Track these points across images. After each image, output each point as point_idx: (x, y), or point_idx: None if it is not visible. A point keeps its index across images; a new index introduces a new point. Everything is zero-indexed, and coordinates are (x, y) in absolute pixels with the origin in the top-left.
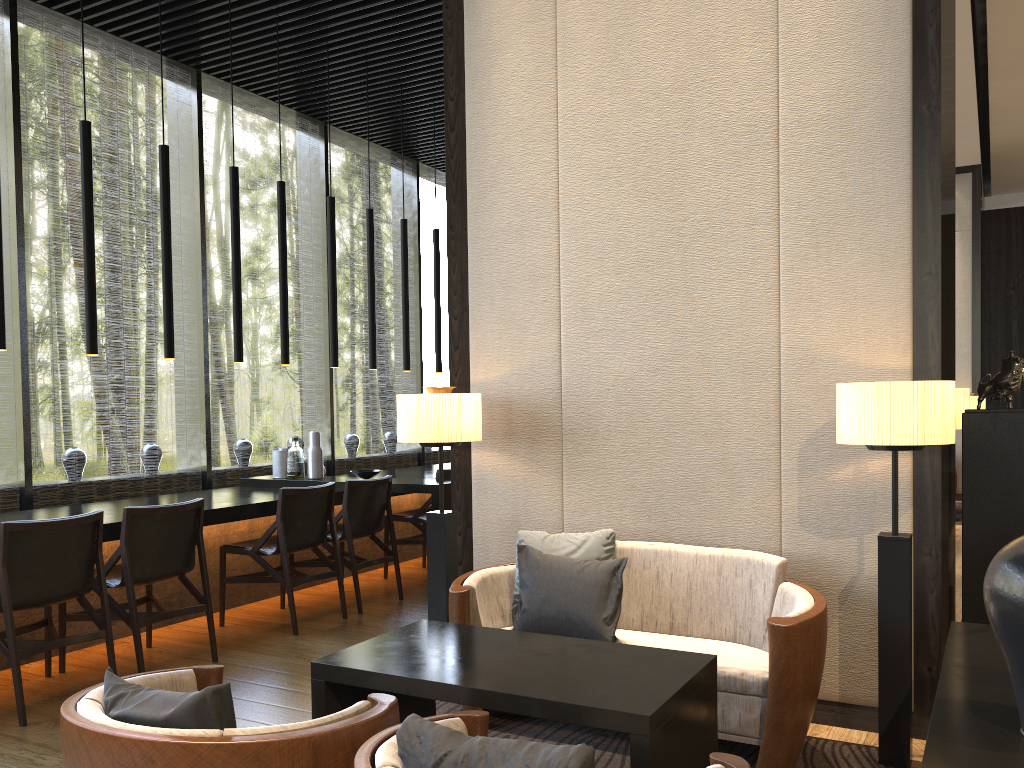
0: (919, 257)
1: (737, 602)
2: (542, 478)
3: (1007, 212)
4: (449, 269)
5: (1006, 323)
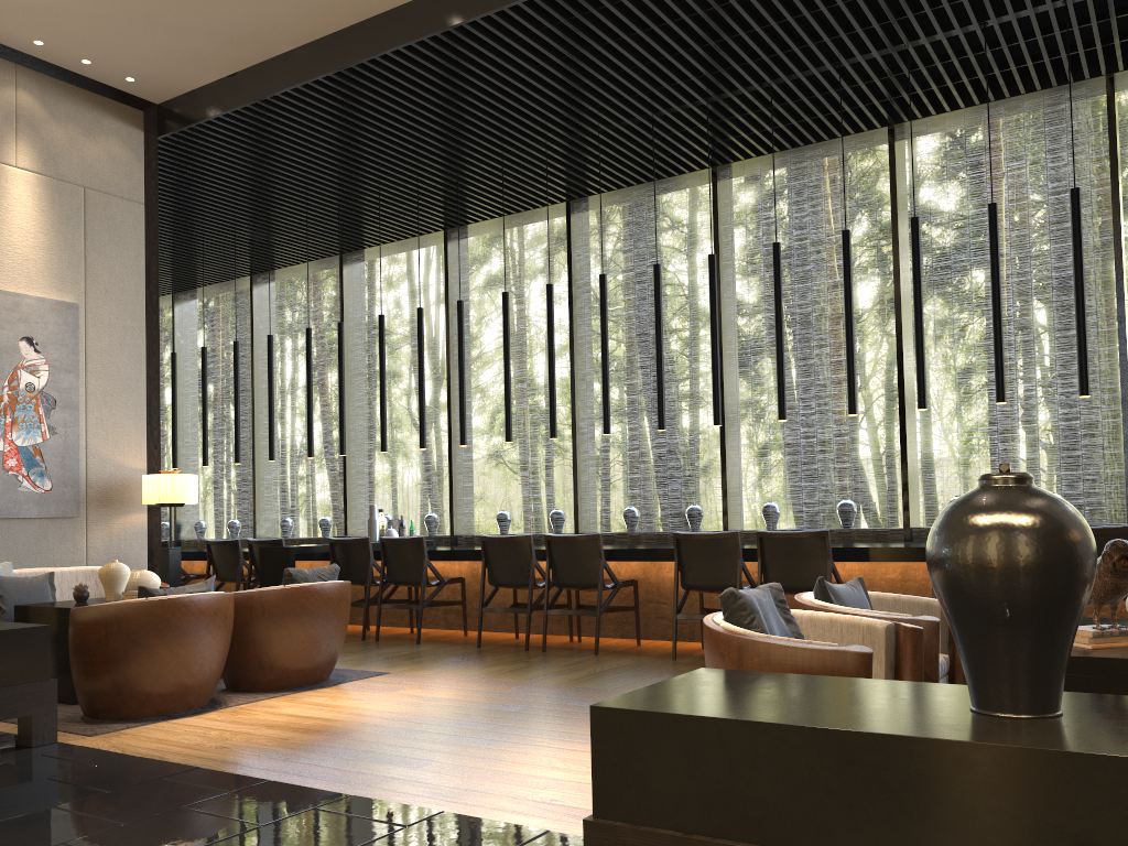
0: None
1: None
2: None
3: None
4: None
5: None
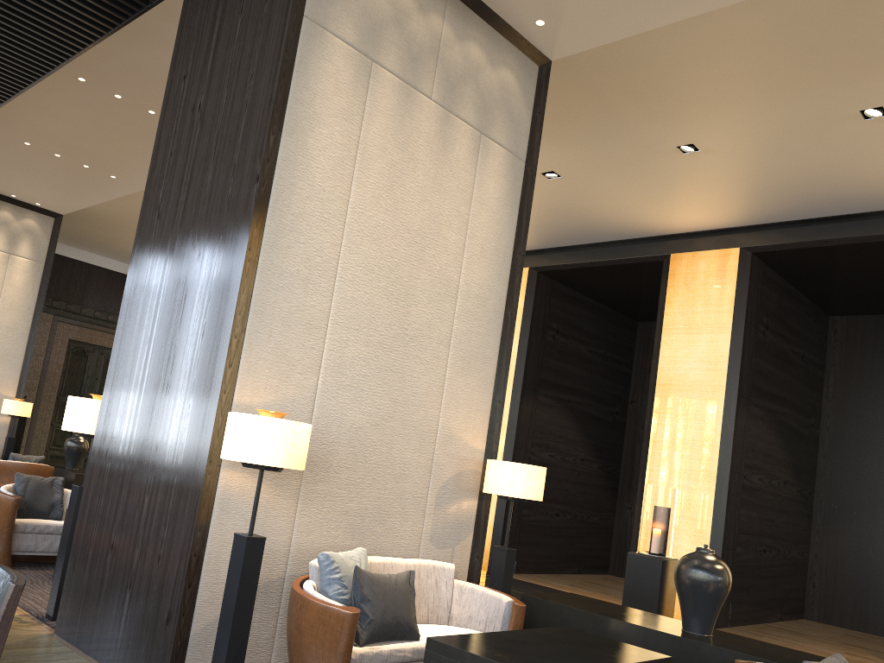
0: (496, 391)
1: (429, 595)
2: (282, 501)
3: None
4: (241, 288)
5: None
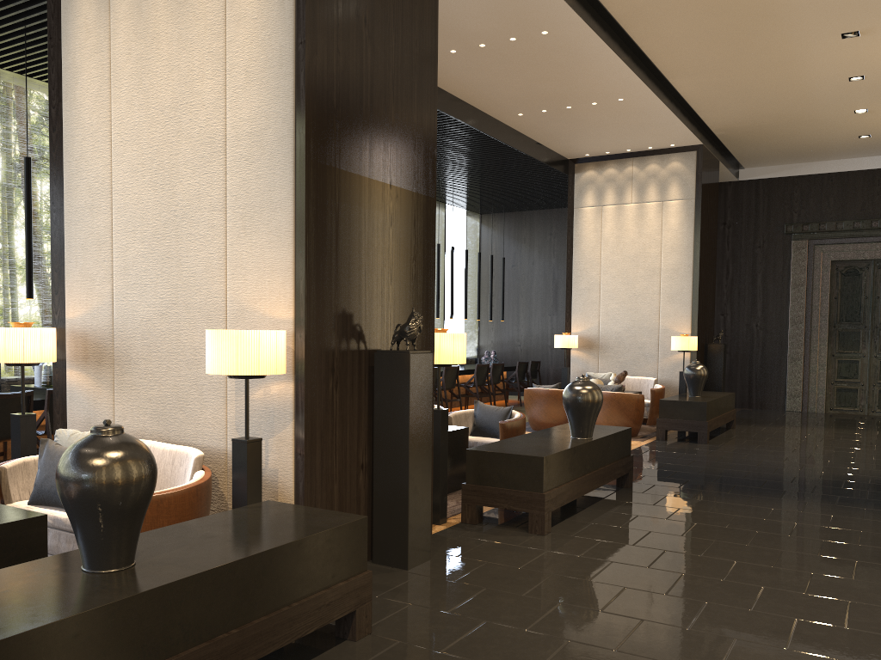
0: (297, 239)
1: (178, 484)
2: (103, 391)
3: (756, 182)
4: (52, 234)
5: (753, 276)
